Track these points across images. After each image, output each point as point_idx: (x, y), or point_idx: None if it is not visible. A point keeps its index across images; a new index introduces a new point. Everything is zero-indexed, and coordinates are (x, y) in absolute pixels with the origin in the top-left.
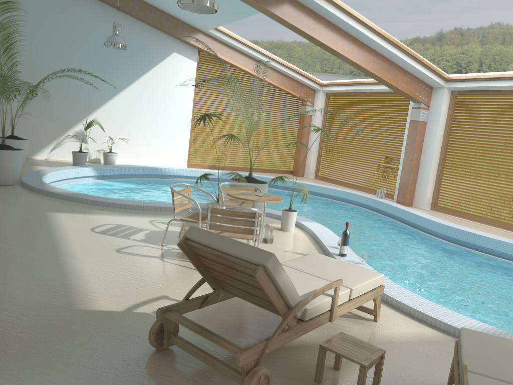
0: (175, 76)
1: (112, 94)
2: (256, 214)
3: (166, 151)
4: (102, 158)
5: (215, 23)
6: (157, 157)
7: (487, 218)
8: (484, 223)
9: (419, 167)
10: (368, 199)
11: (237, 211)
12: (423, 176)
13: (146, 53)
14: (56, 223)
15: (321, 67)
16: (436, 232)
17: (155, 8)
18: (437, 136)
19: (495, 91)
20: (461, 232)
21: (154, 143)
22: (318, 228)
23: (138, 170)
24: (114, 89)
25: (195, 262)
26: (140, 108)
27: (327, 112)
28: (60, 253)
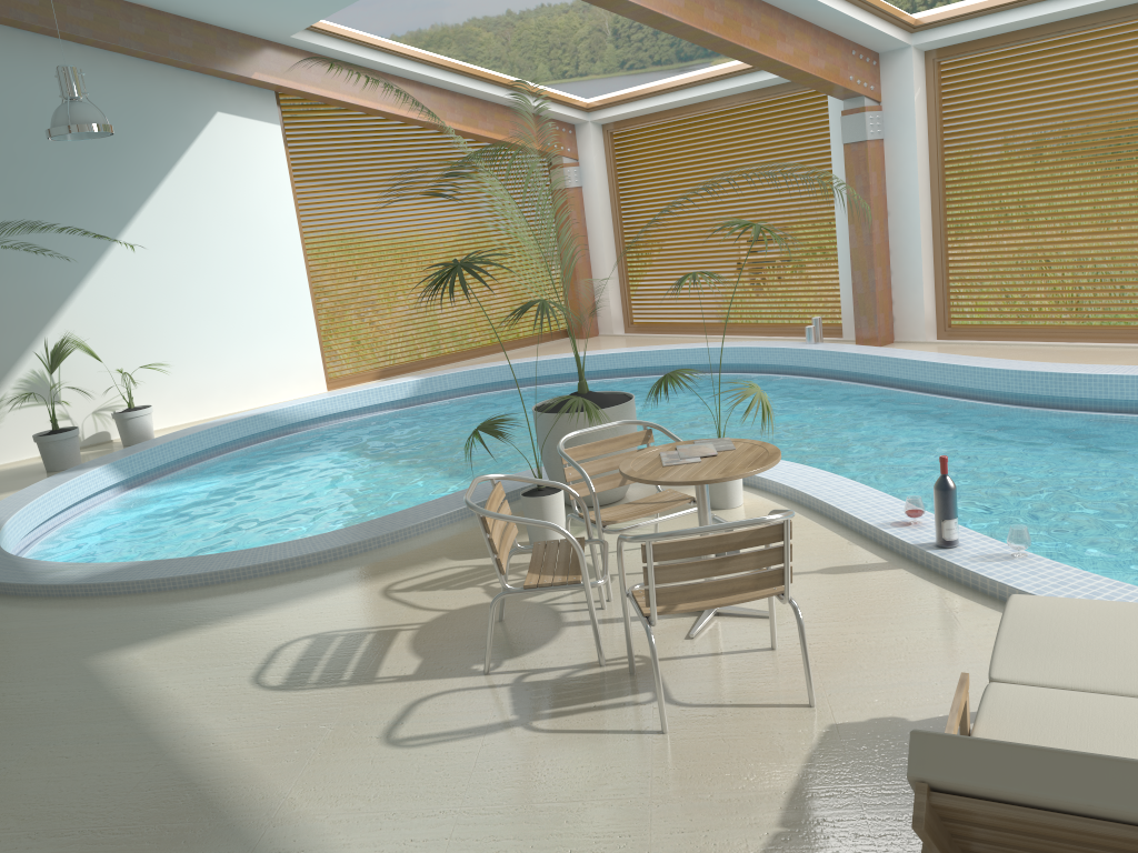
0: (236, 174)
1: (90, 260)
2: (786, 528)
3: (266, 366)
4: (114, 428)
5: (311, 14)
6: (250, 386)
7: (1079, 326)
8: (1078, 341)
9: (890, 249)
10: (792, 353)
11: (730, 535)
12: (904, 267)
13: (145, 131)
14: (143, 694)
15: (551, 68)
16: (999, 393)
17: (138, 7)
18: (918, 167)
19: (1036, 29)
20: (1069, 379)
21: (231, 353)
22: (797, 475)
23: (217, 434)
24: (91, 246)
25: (942, 844)
26: (171, 276)
27: (616, 170)
28: (239, 816)
